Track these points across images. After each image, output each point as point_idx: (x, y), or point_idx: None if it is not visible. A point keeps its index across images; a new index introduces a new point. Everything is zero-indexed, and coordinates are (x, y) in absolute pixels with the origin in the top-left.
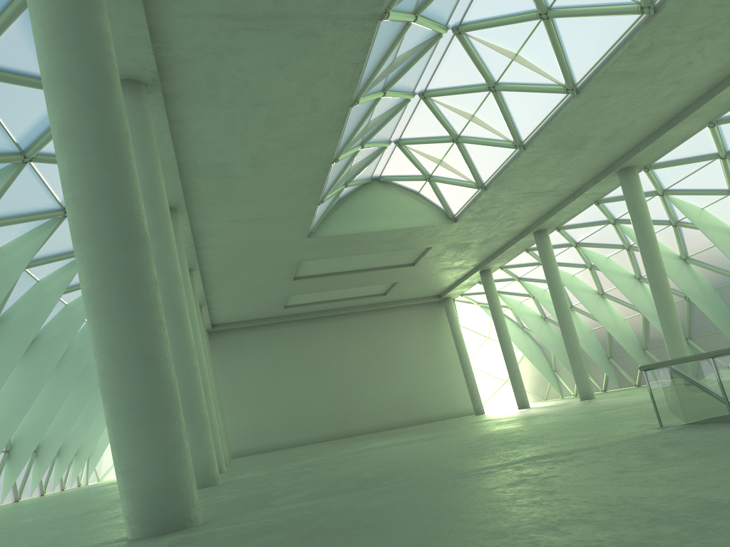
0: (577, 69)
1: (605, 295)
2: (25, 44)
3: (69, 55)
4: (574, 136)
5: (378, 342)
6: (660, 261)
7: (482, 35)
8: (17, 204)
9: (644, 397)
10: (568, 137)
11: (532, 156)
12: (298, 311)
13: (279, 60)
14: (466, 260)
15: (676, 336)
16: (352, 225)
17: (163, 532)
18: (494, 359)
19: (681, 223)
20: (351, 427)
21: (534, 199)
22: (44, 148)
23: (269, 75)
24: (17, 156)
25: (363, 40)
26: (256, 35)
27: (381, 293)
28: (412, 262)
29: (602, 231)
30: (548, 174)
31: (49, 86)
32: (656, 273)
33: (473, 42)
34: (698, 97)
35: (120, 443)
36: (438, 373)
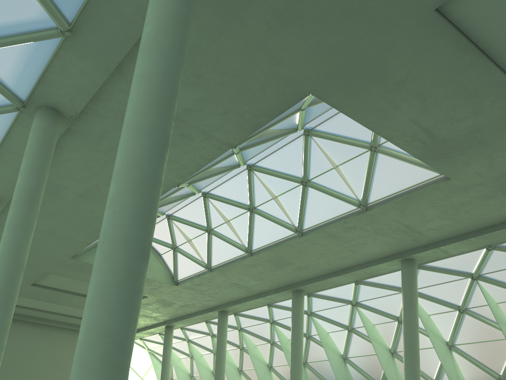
0: (308, 221)
1: (242, 372)
2: (12, 58)
3: (157, 120)
4: (284, 259)
5: (61, 357)
6: (301, 361)
7: (262, 177)
8: None
9: None
10: (280, 258)
11: (253, 261)
12: None
13: None
14: (162, 314)
15: None
16: None
17: None
18: None
19: (311, 338)
20: None
21: (234, 288)
22: None
23: None
24: None
25: (214, 154)
26: None
27: None
28: None
29: (261, 326)
30: (253, 276)
31: (135, 132)
32: (297, 369)
33: (254, 178)
34: (358, 263)
35: None
36: None
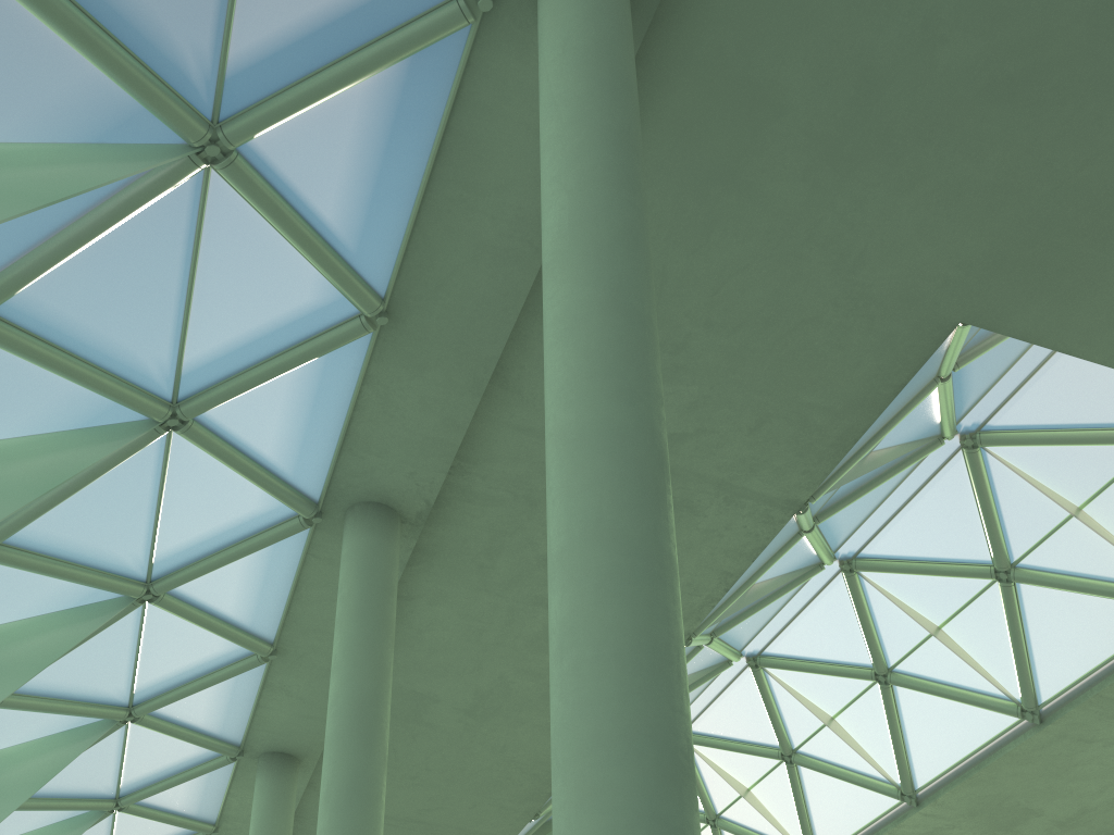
0: (1046, 678)
1: None
2: (282, 406)
3: (625, 410)
4: (1010, 802)
5: None
6: None
7: (887, 583)
8: (76, 674)
9: None
10: (999, 802)
11: (928, 822)
12: None
13: None
14: None
15: None
16: None
17: None
18: None
19: None
20: None
21: None
22: (184, 584)
23: None
24: (139, 585)
25: (757, 537)
26: None
27: None
28: None
29: None
30: None
31: (579, 450)
32: None
33: (868, 590)
34: None
35: None
36: None
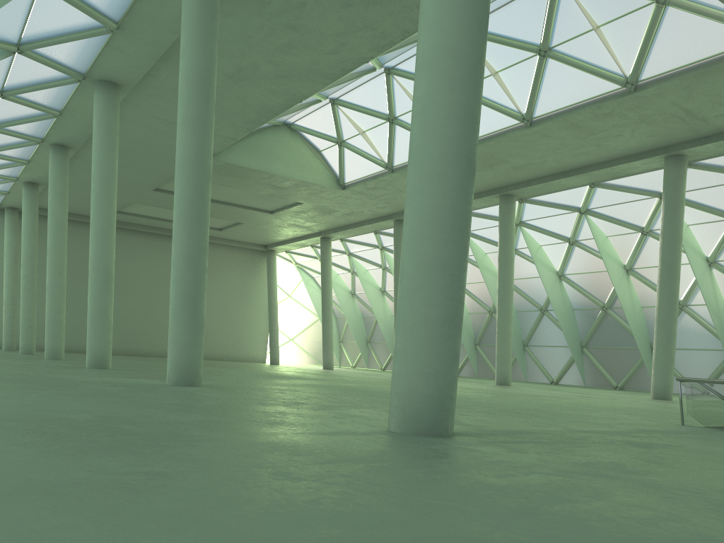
0: (542, 106)
1: None
2: None
3: None
4: (497, 156)
5: None
6: (512, 280)
7: None
8: None
9: (490, 387)
10: (492, 156)
11: None
12: (126, 220)
13: None
14: (318, 223)
15: (508, 344)
16: (253, 160)
17: (443, 434)
18: (288, 317)
19: (517, 252)
20: (141, 347)
21: None
22: None
23: (328, 8)
24: None
25: None
26: None
27: (217, 228)
28: (272, 210)
29: None
30: None
31: (450, 5)
32: (507, 288)
33: None
34: (600, 161)
35: (427, 349)
36: (240, 317)
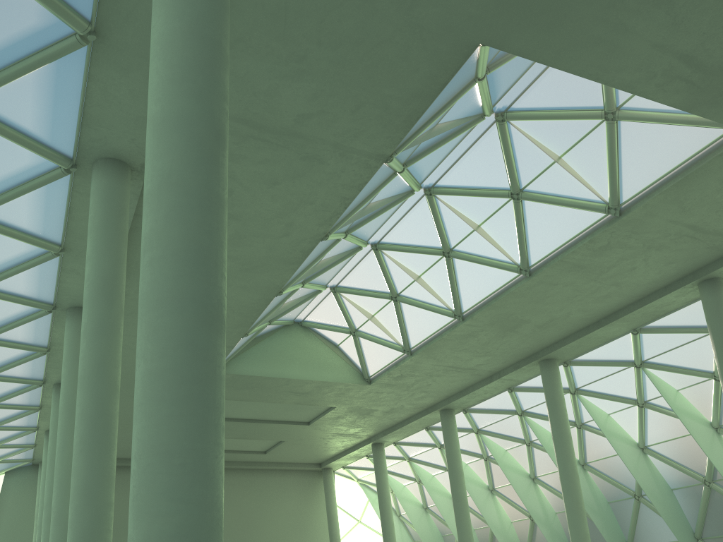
0: (534, 252)
1: (495, 492)
2: (32, 96)
3: (193, 104)
4: (513, 317)
5: (244, 508)
6: (574, 462)
7: (451, 201)
8: None
9: None
10: (507, 317)
11: (468, 329)
12: None
13: (274, 177)
14: (363, 428)
15: None
16: (264, 367)
17: None
18: None
19: (585, 426)
20: None
21: (453, 374)
22: None
23: (257, 190)
24: None
25: (361, 177)
26: (263, 147)
27: (261, 451)
28: (308, 420)
29: (507, 421)
30: (475, 350)
31: (162, 130)
32: (570, 474)
33: (440, 205)
34: (630, 302)
35: None
36: None
